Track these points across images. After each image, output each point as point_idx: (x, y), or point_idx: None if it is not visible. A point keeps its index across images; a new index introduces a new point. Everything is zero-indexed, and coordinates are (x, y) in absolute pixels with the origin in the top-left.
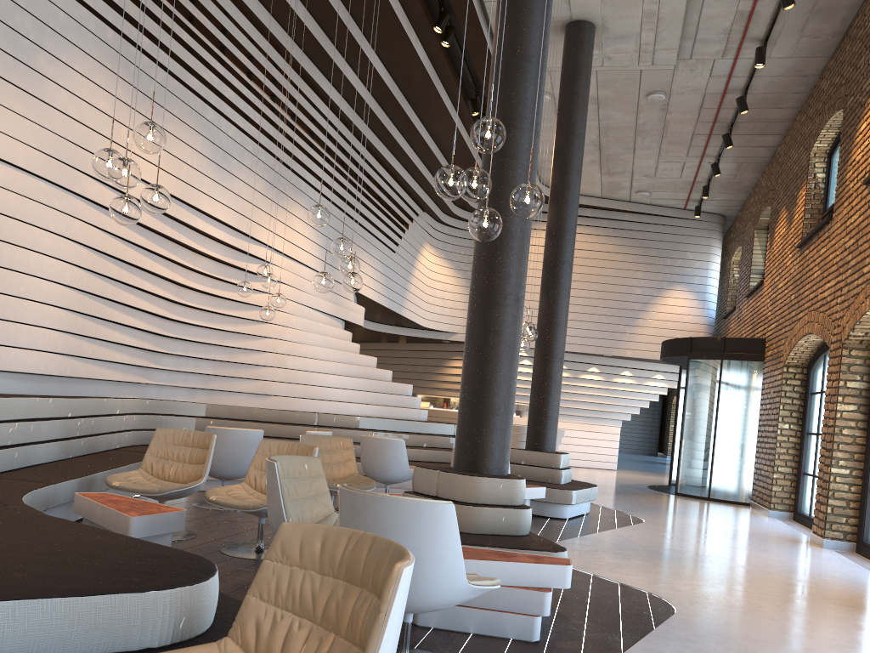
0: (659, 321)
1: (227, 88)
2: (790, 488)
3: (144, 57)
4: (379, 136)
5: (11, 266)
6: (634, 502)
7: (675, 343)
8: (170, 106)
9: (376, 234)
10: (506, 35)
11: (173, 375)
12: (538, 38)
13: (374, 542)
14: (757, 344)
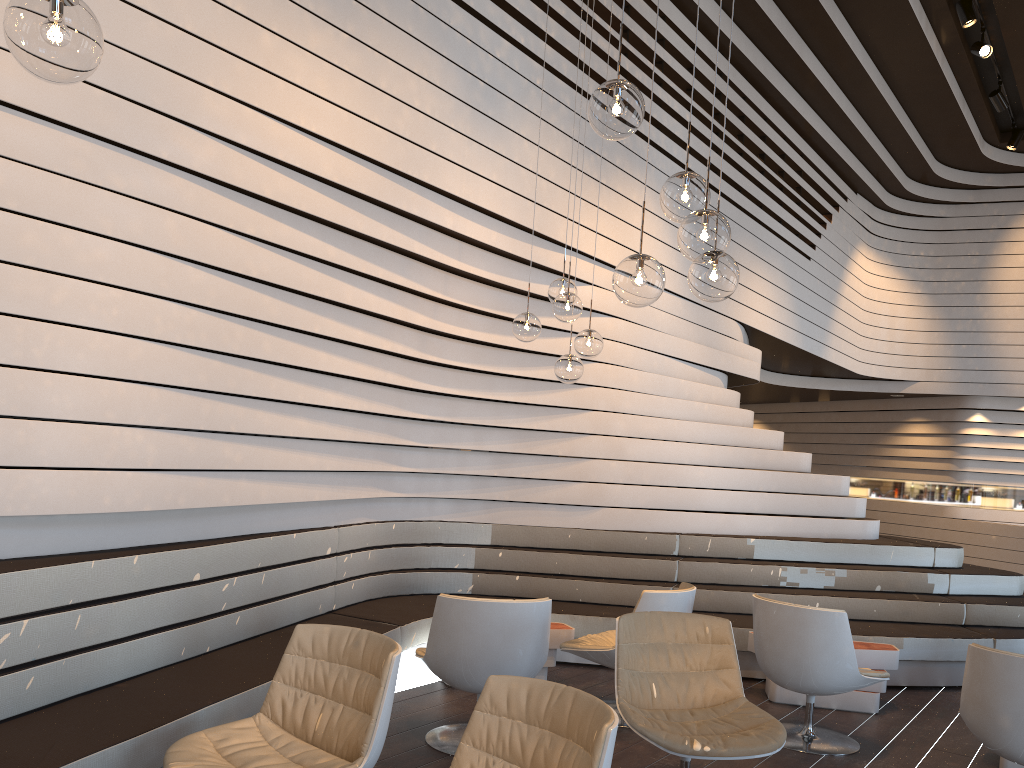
0: None
1: None
2: None
3: None
4: (778, 66)
5: (3, 307)
6: None
7: None
8: None
9: (778, 230)
10: None
11: (435, 480)
12: None
13: None
14: None
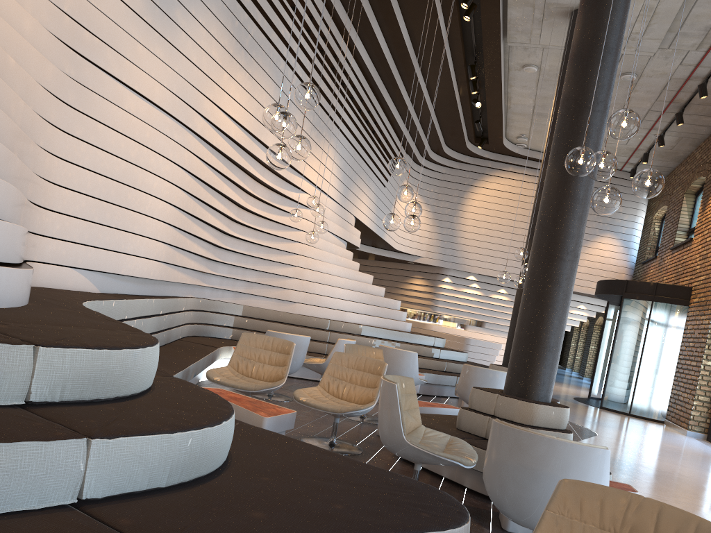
0: (589, 262)
1: (295, 43)
2: (707, 414)
3: (244, 13)
4: (388, 89)
5: (142, 188)
6: (575, 413)
7: (611, 283)
8: (257, 57)
9: (375, 171)
10: (591, 28)
11: (221, 280)
12: (618, 33)
13: (663, 509)
14: (684, 291)
